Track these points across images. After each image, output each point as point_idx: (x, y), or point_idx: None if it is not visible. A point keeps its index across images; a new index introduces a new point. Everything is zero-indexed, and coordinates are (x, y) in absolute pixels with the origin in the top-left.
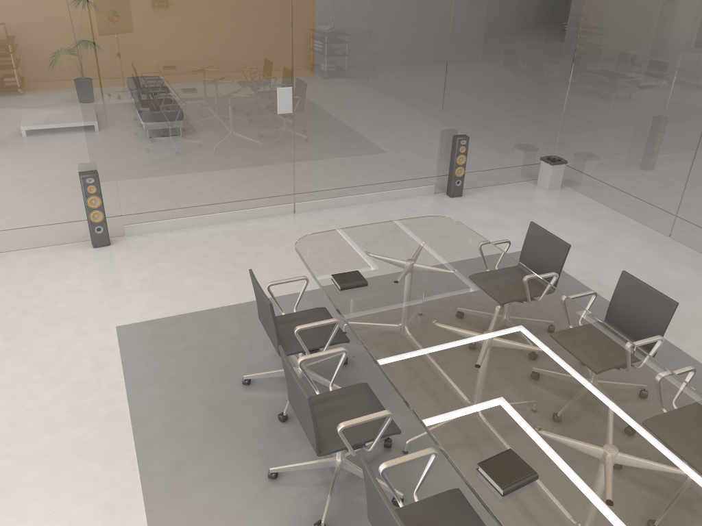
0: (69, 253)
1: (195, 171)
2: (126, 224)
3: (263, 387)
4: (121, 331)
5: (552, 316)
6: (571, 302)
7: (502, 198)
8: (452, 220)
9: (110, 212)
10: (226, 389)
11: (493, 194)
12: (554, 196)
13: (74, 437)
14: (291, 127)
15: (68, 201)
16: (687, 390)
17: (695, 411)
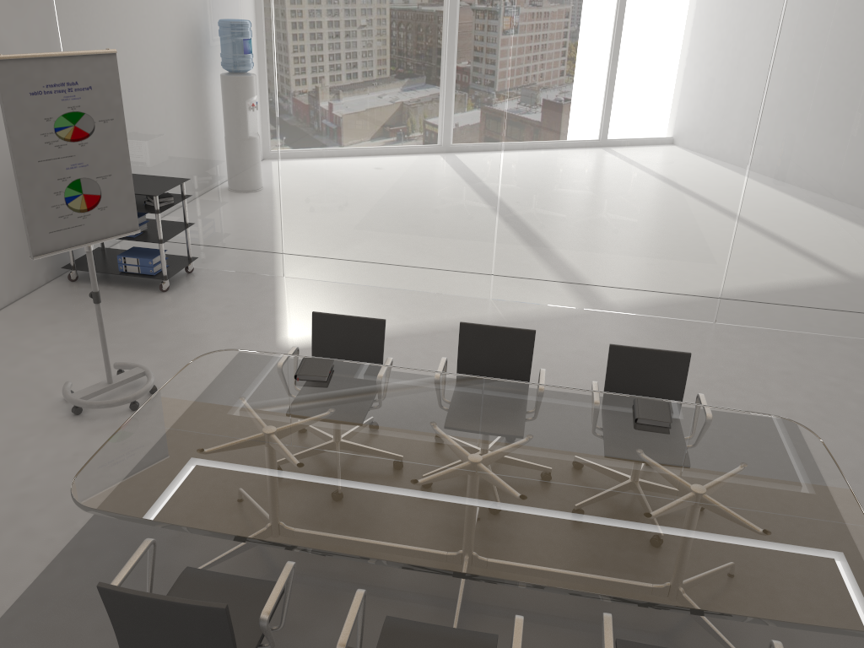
0: None
1: None
2: None
3: None
4: None
5: (461, 523)
6: (478, 568)
7: None
8: None
9: None
10: None
11: None
12: None
13: None
14: None
15: None
16: (244, 526)
17: (222, 503)
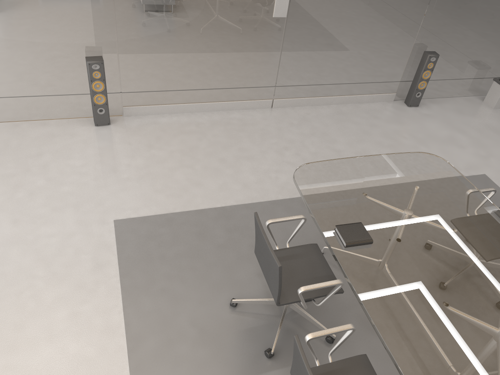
0: (74, 130)
1: (190, 64)
2: (125, 106)
3: (249, 312)
4: (118, 226)
5: None
6: None
7: (453, 113)
8: (442, 160)
9: (112, 94)
10: (215, 309)
11: (445, 107)
12: (499, 116)
13: (72, 352)
14: (283, 30)
15: (74, 81)
16: None
17: None
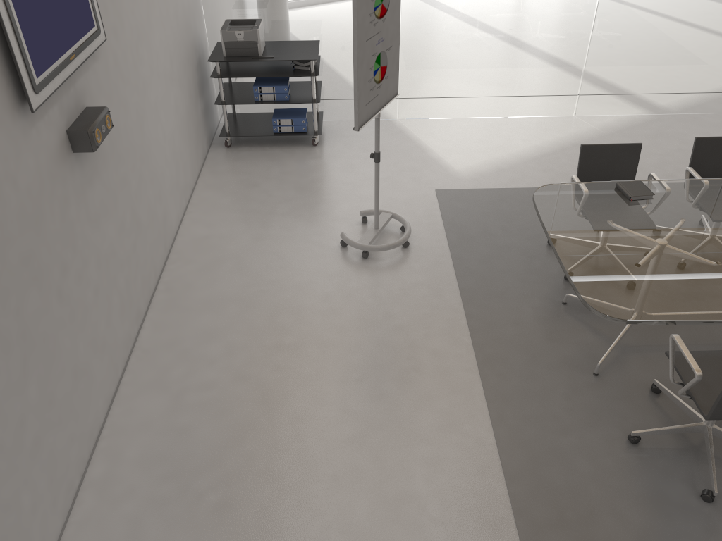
0: None
1: None
2: None
3: None
4: None
5: None
6: None
7: None
8: None
9: None
10: None
11: None
12: None
13: None
14: None
15: None
16: None
17: (711, 300)
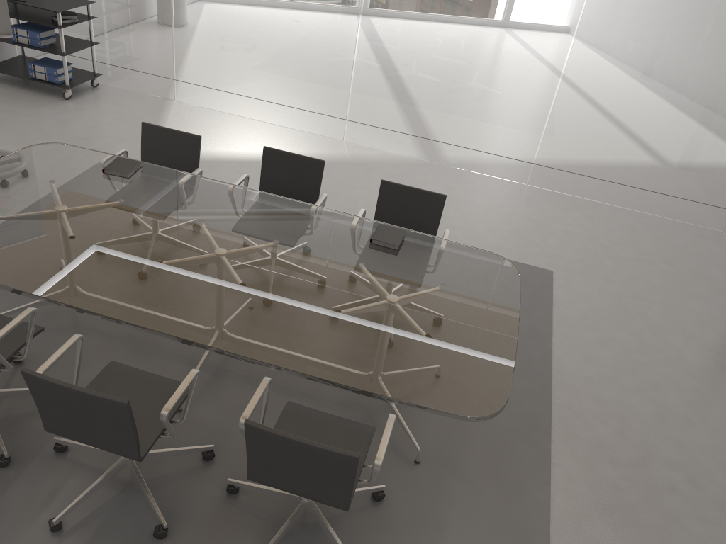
0: None
1: None
2: None
3: None
4: (543, 270)
5: (178, 297)
6: (172, 329)
7: None
8: (472, 411)
9: None
10: None
11: None
12: None
13: None
14: None
15: None
16: None
17: None
